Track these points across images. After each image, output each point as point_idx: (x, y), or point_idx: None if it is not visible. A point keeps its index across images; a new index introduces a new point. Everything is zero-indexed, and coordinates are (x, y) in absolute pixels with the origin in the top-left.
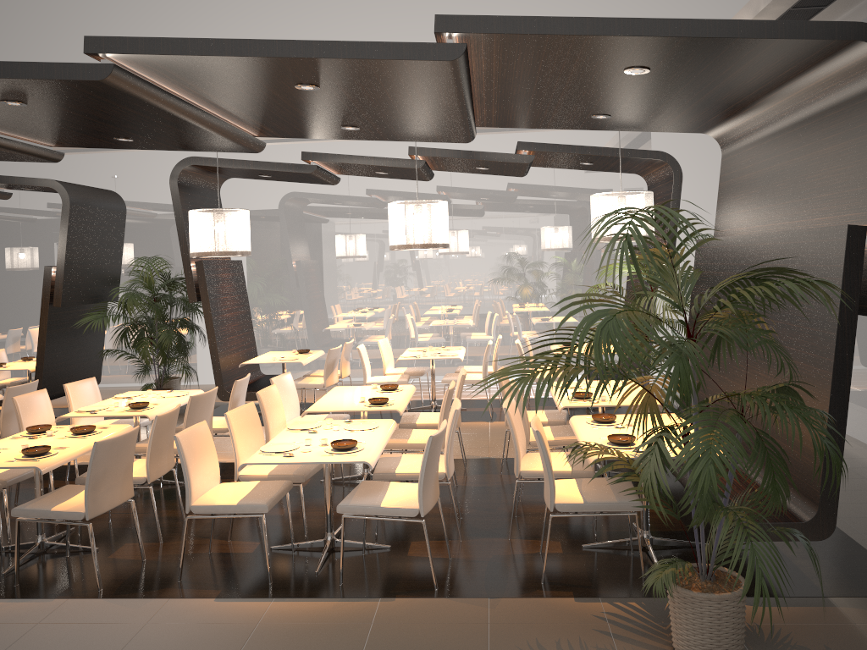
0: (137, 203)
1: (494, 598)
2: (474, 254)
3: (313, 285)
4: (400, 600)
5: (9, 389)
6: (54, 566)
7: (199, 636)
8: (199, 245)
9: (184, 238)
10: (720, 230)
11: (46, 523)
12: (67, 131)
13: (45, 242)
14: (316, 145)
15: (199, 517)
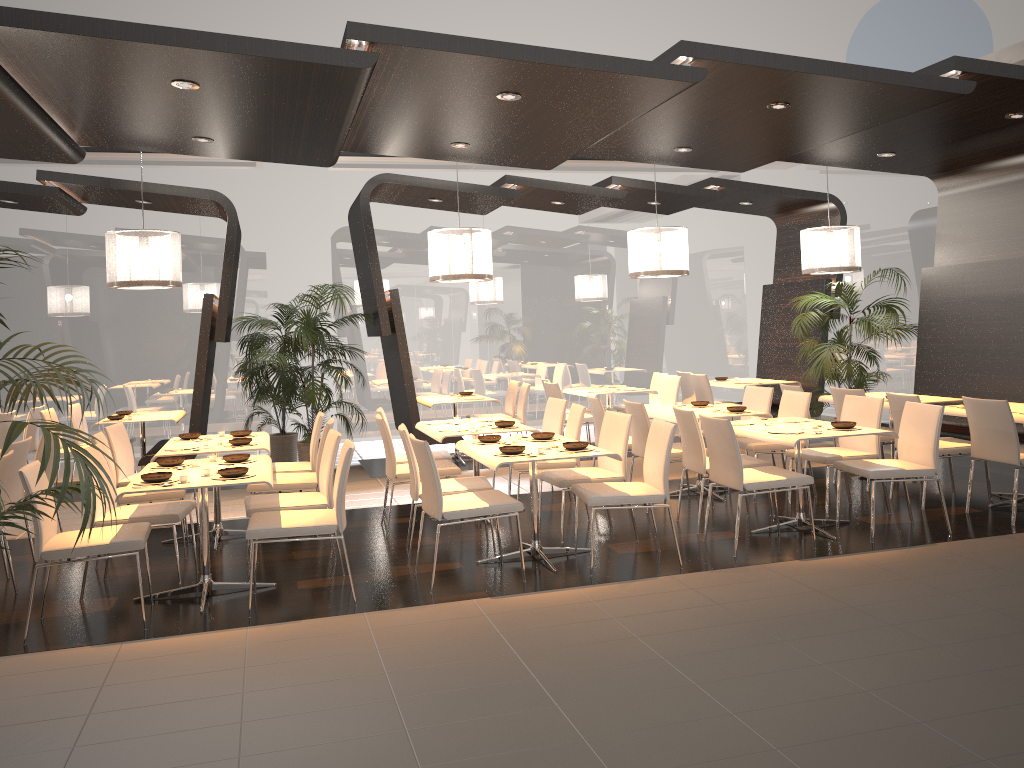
0: (196, 230)
1: (1004, 535)
2: (580, 296)
3: (411, 329)
4: (941, 543)
5: (321, 419)
6: (586, 563)
7: (851, 576)
8: (455, 267)
9: (376, 263)
10: (948, 260)
11: (473, 543)
12: (428, 131)
13: (67, 275)
14: (414, 172)
15: (752, 493)
